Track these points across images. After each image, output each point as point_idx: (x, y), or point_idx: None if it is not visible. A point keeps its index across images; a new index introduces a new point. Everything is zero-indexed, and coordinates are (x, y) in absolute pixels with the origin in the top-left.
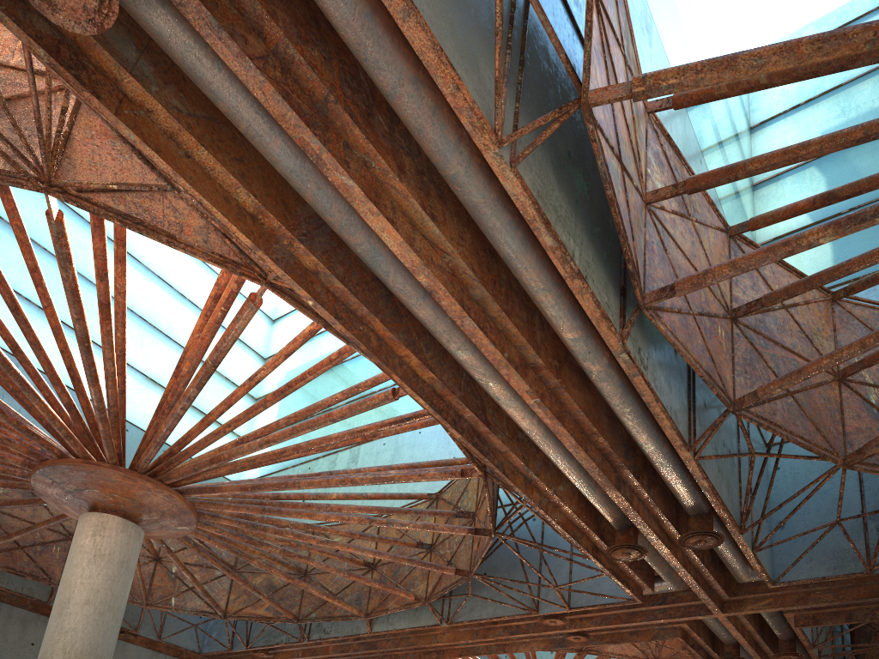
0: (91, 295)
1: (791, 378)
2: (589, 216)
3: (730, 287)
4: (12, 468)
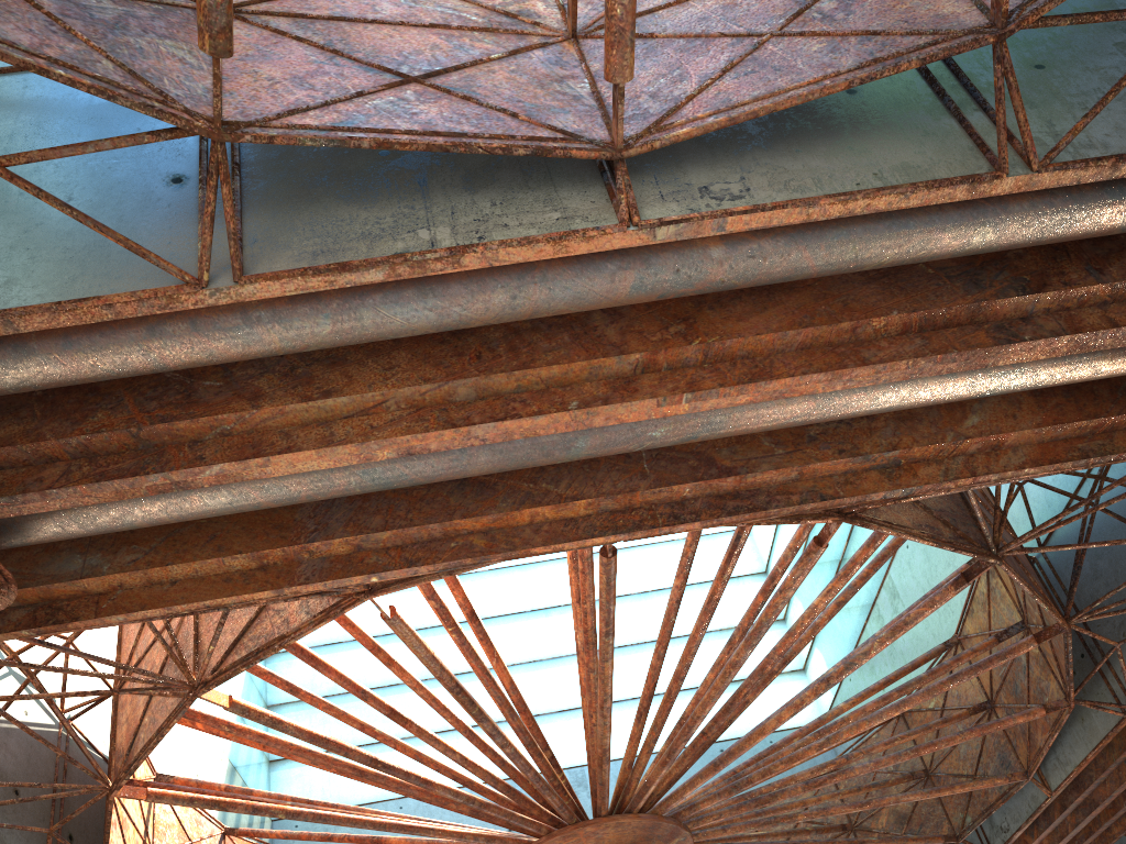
0: (568, 667)
1: None
2: (464, 168)
3: None
4: None
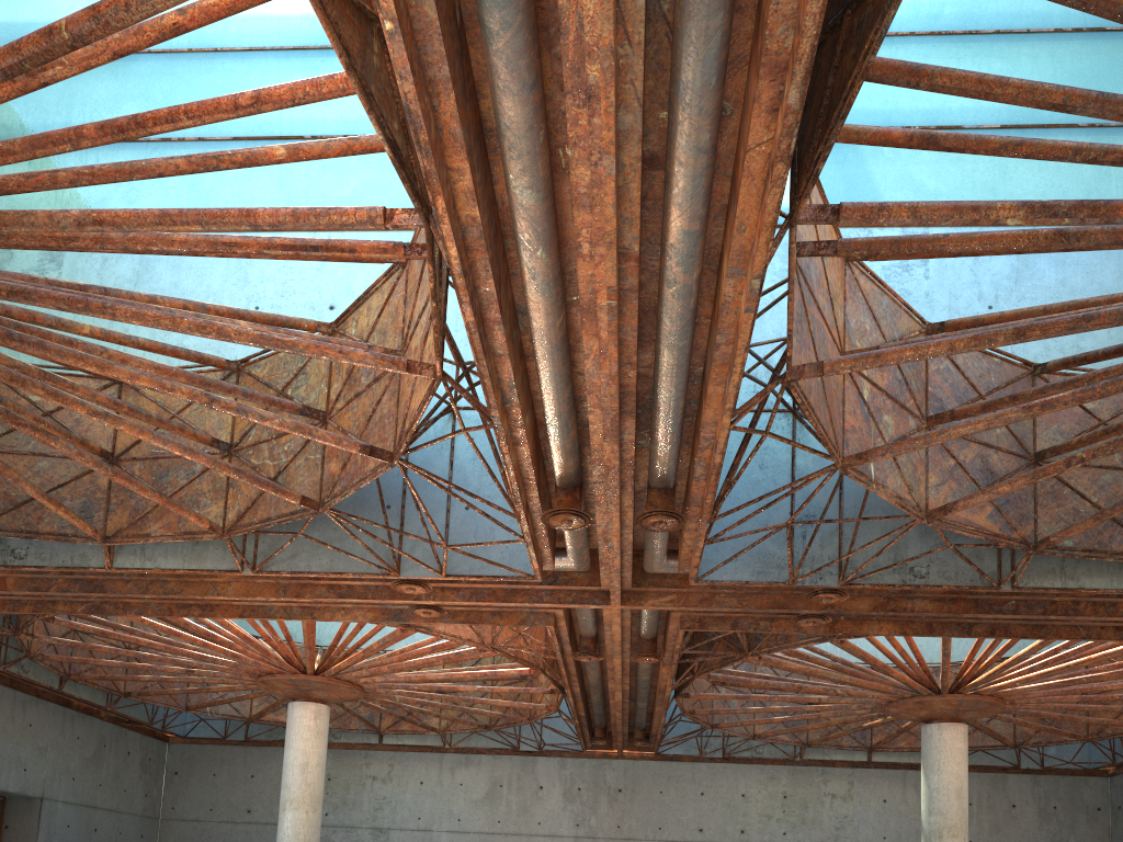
0: None
1: (866, 362)
2: None
3: None
4: None
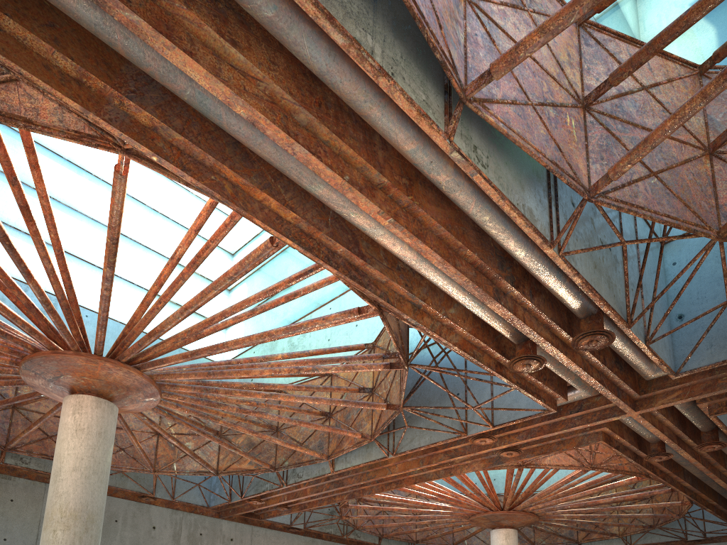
0: (78, 222)
1: (638, 151)
2: (394, 14)
3: (581, 76)
4: (6, 367)
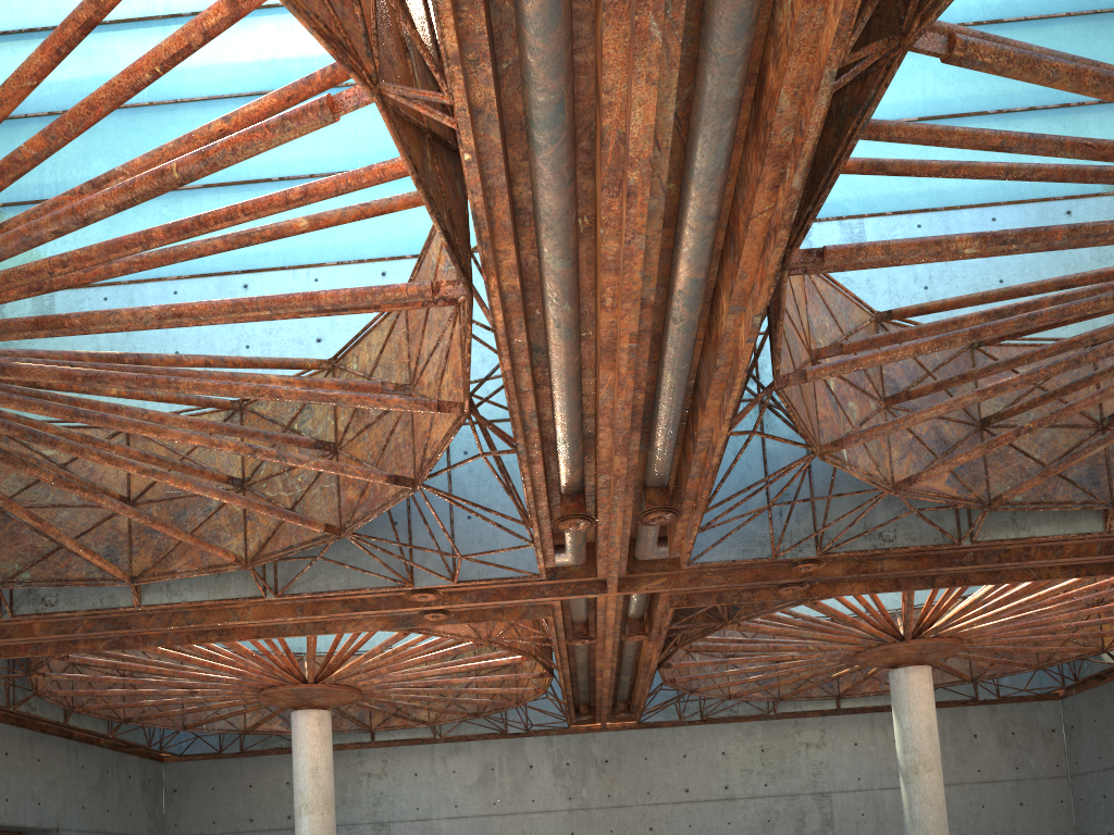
0: None
1: (843, 368)
2: None
3: None
4: None
